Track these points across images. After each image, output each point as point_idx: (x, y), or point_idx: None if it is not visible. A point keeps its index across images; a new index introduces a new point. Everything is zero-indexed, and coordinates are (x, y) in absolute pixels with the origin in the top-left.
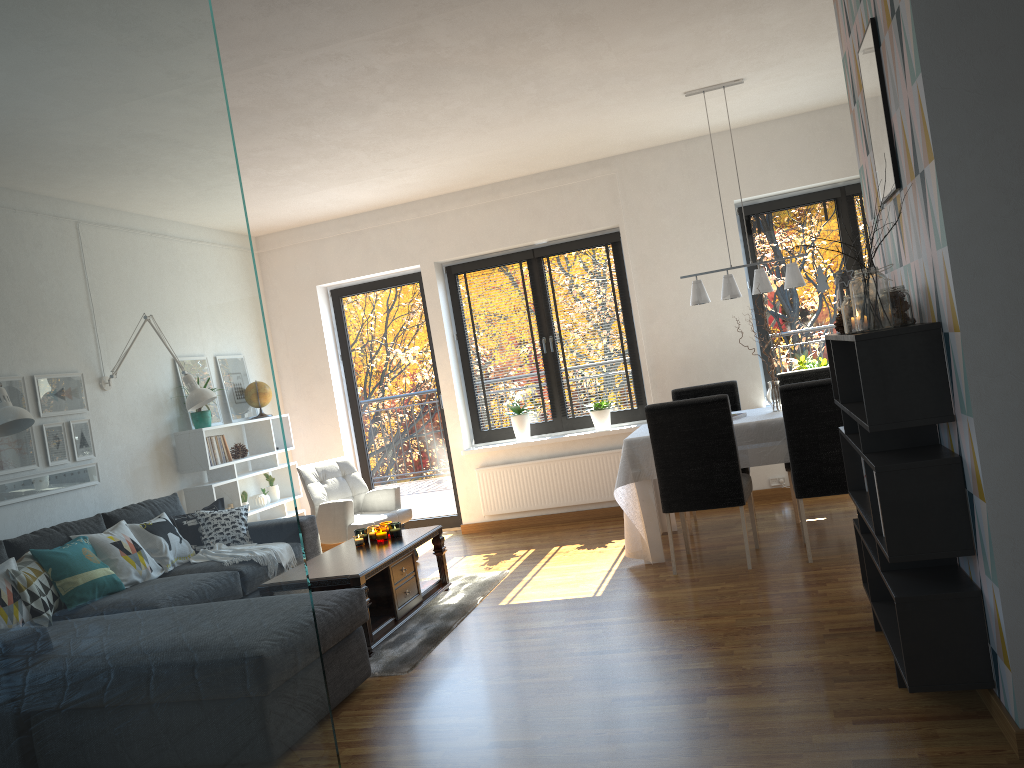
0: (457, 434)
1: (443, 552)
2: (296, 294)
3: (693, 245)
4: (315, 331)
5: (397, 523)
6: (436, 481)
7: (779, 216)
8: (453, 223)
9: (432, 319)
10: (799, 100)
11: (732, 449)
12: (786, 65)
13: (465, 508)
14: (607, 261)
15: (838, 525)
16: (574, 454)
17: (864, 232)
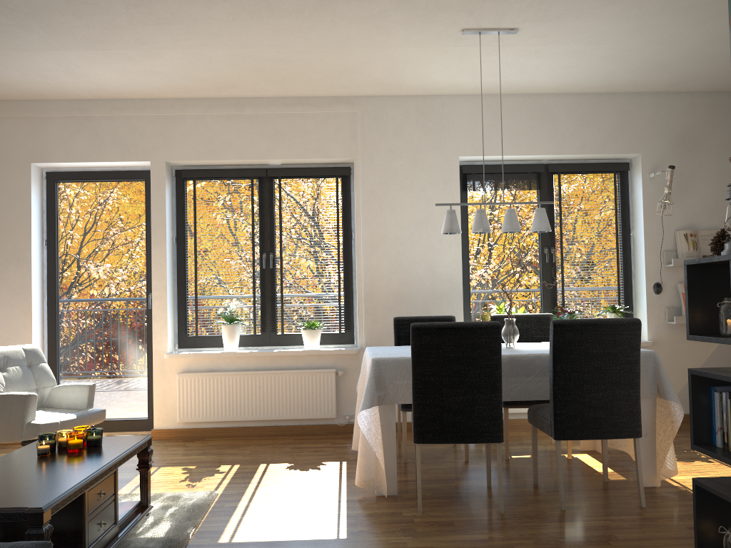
0: (162, 336)
1: (150, 468)
2: (6, 168)
3: (419, 189)
4: (21, 210)
5: (98, 430)
6: (130, 382)
7: (491, 179)
8: (192, 127)
9: (155, 217)
10: (534, 76)
11: (498, 381)
12: (560, 24)
13: (159, 413)
14: (335, 192)
15: (551, 465)
16: (280, 369)
17: (559, 205)
